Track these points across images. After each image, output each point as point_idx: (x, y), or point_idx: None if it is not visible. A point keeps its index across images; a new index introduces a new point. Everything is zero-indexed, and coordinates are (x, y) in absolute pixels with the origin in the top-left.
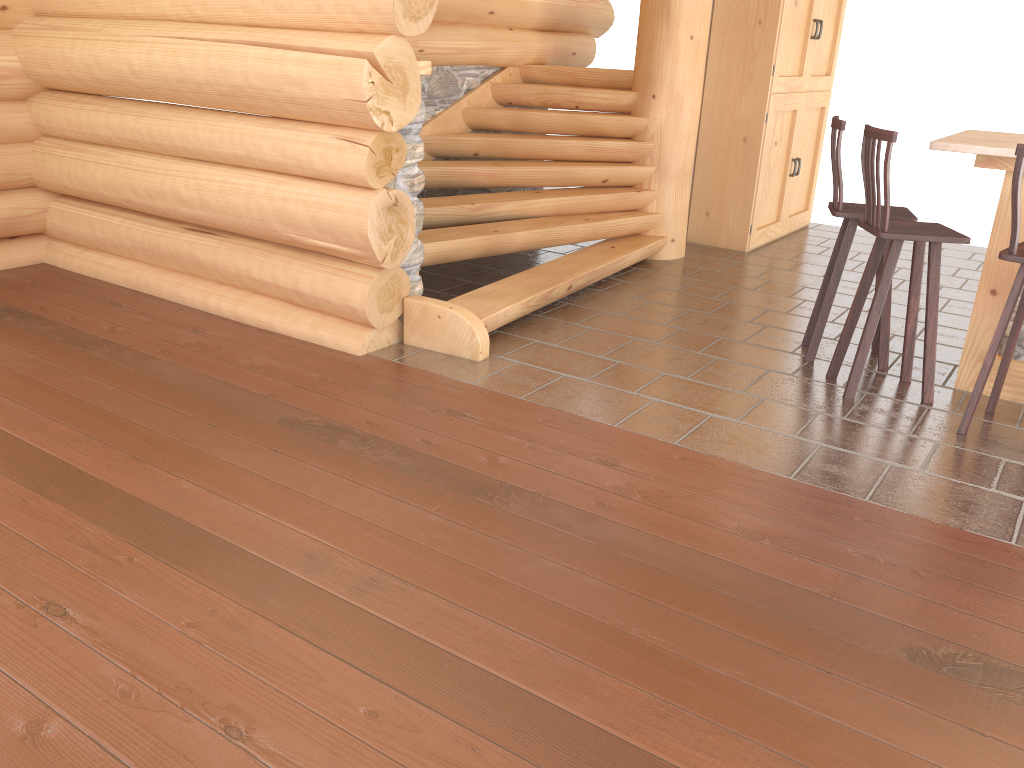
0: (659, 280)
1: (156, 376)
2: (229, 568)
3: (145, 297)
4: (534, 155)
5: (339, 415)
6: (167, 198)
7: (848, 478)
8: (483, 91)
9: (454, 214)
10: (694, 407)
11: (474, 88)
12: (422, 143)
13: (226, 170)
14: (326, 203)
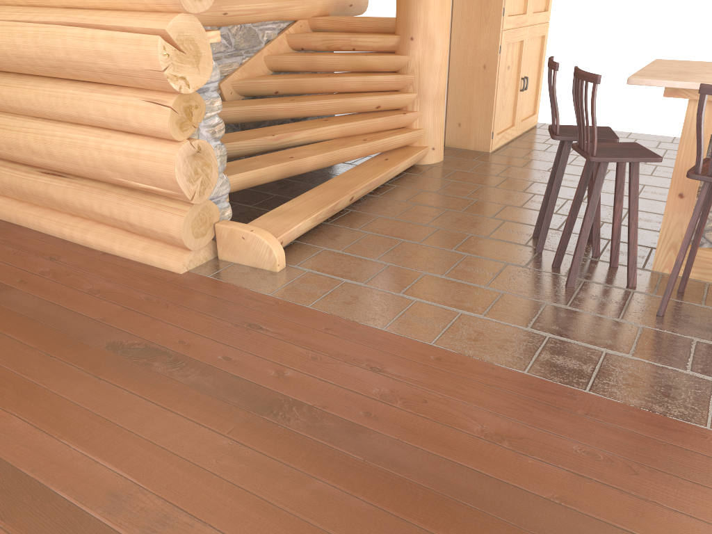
0: (423, 183)
1: (11, 307)
2: (39, 515)
3: (15, 228)
4: (322, 90)
5: (157, 336)
6: (22, 150)
7: (571, 369)
8: (280, 41)
9: (259, 144)
10: (447, 305)
11: (272, 39)
12: (219, 98)
13: (65, 126)
14: (142, 154)
